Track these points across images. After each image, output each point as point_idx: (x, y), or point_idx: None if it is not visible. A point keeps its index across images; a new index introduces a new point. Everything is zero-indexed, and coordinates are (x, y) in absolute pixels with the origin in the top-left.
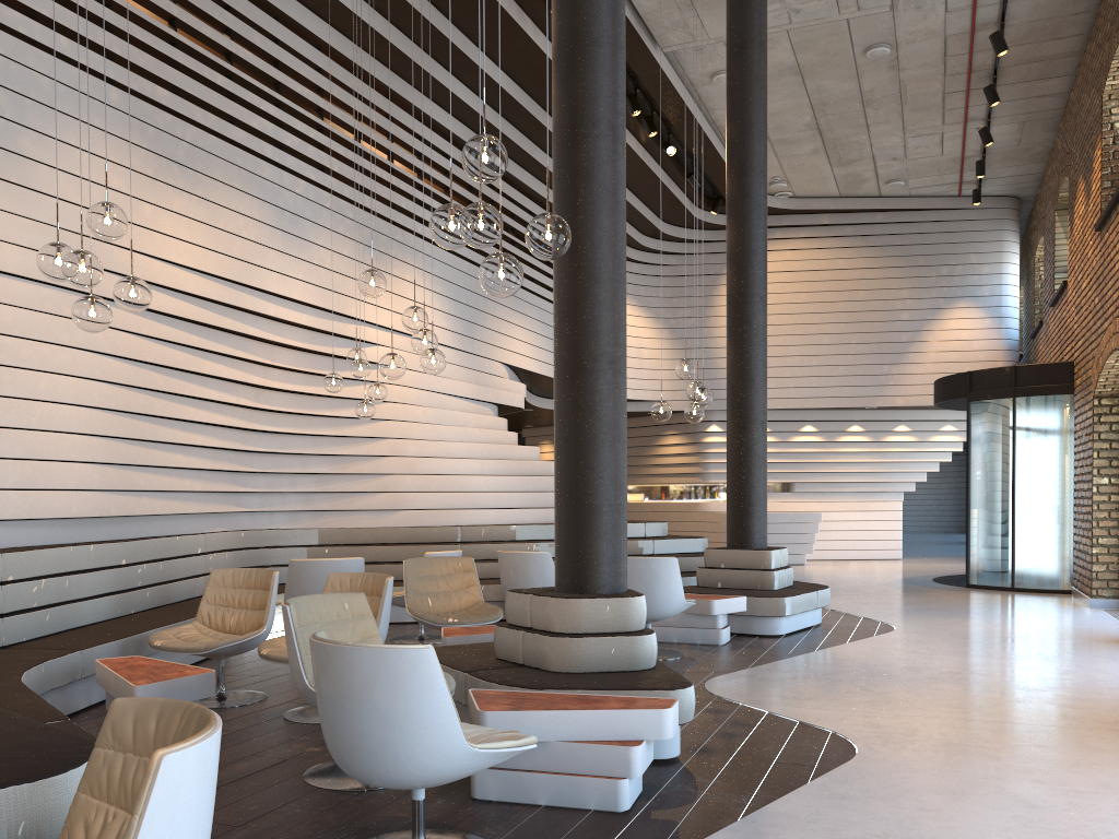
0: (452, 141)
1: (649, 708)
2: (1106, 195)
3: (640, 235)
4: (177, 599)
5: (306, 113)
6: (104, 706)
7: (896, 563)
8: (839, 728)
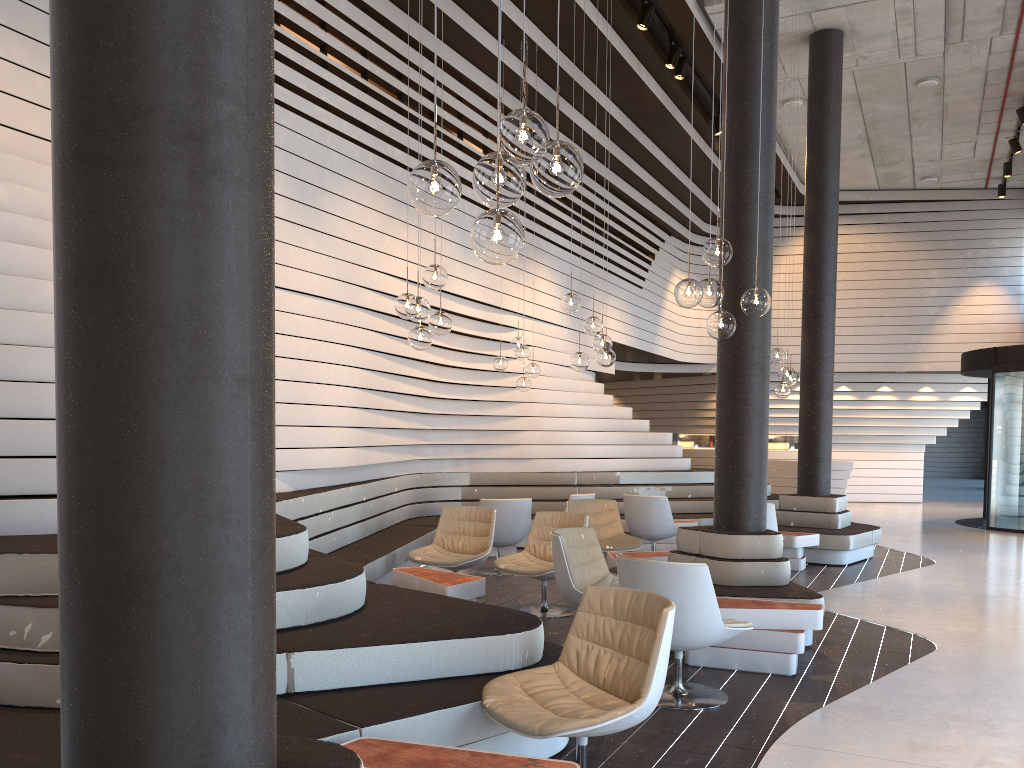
0: None
1: (807, 609)
2: None
3: (703, 223)
4: (386, 526)
5: (479, 153)
6: None
7: (918, 506)
8: (918, 631)
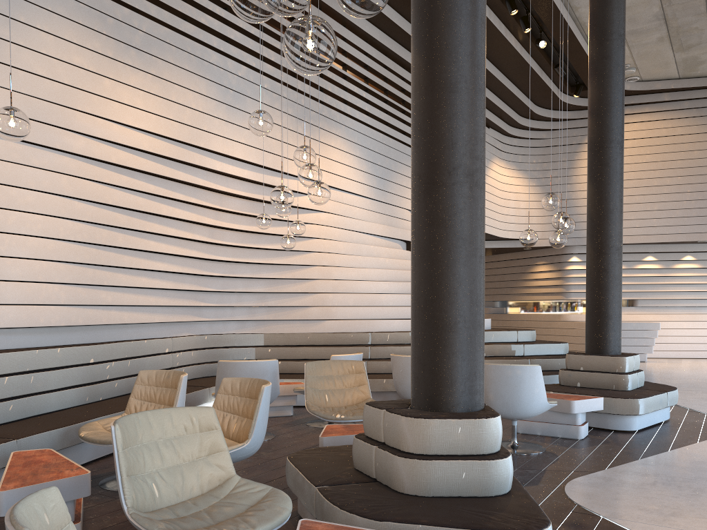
0: (371, 43)
1: None
2: None
3: (519, 116)
4: None
5: None
6: None
7: None
8: None
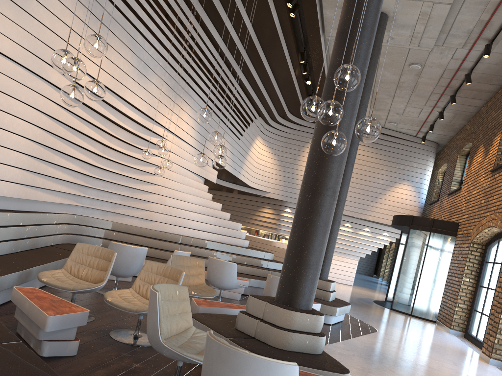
0: (217, 49)
1: None
2: (498, 157)
3: (278, 115)
4: (39, 246)
5: (162, 15)
6: (3, 307)
7: (351, 287)
8: None
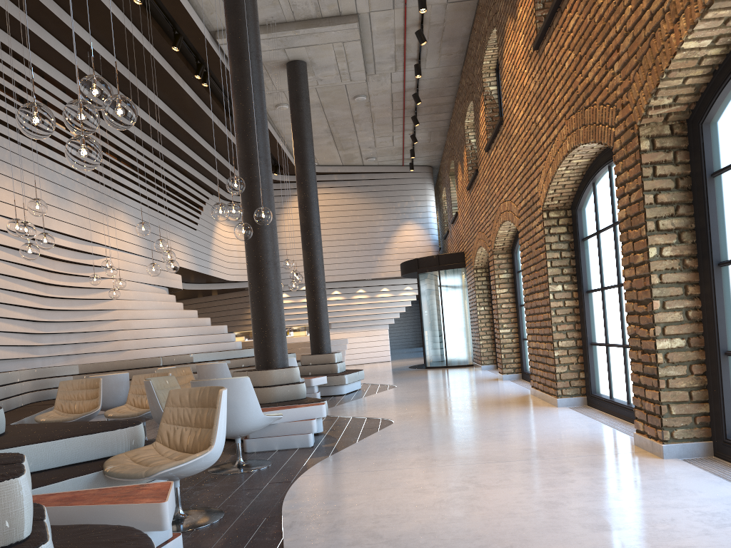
0: (133, 138)
1: (316, 405)
2: (470, 173)
3: None
4: (12, 407)
5: (62, 129)
6: None
7: (388, 362)
8: (384, 417)
